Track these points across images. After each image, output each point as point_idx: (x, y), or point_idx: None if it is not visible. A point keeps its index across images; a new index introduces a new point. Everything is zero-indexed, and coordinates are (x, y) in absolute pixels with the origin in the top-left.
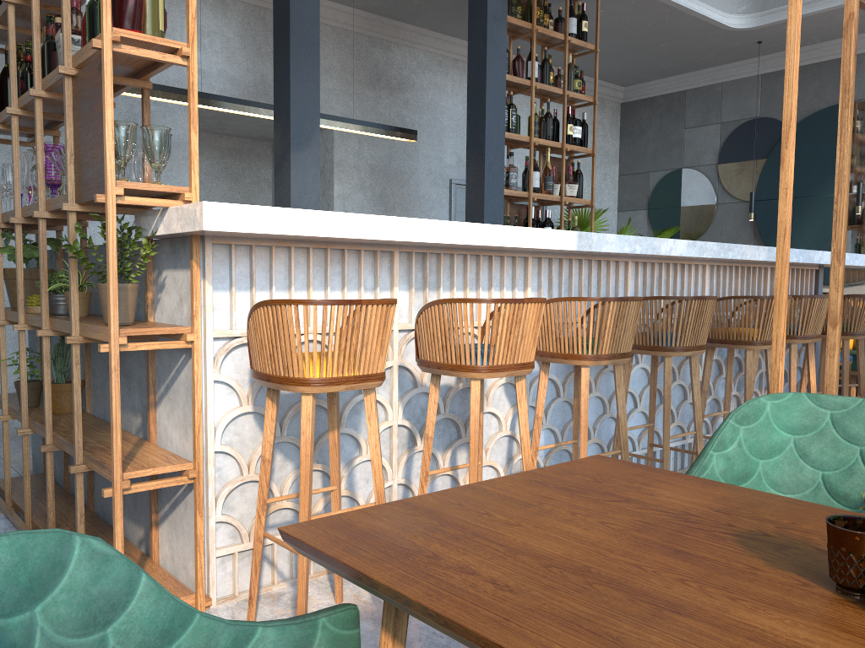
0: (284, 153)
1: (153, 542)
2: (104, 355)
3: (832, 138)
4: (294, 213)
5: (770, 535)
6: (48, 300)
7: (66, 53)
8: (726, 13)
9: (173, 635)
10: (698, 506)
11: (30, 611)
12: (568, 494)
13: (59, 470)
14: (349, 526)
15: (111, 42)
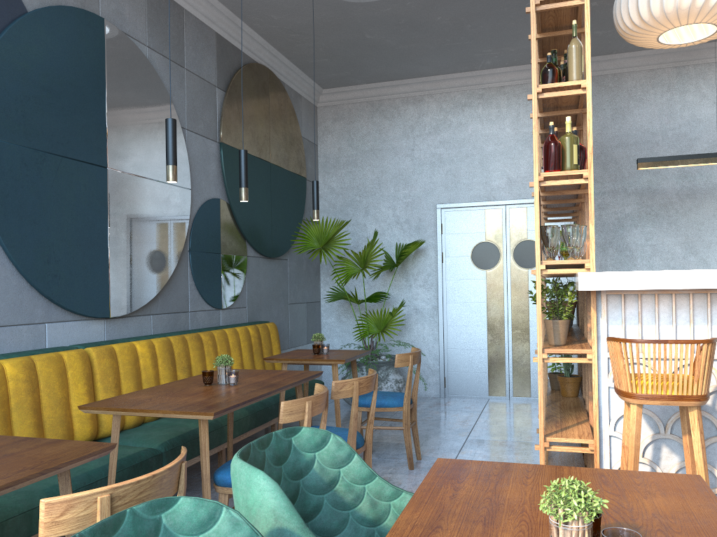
0: None
1: None
2: None
3: None
4: (648, 274)
5: (638, 529)
6: (543, 325)
7: None
8: None
9: (366, 481)
10: (651, 509)
11: (314, 453)
12: (598, 483)
13: None
14: (462, 464)
15: (537, 182)
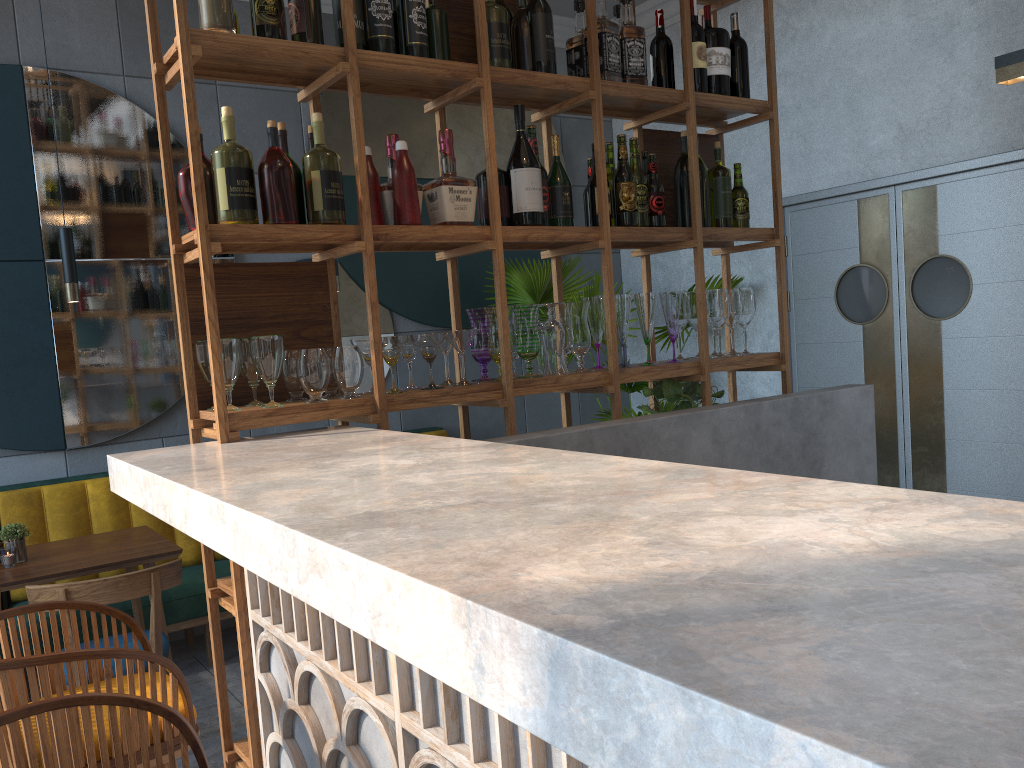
0: None
1: None
2: None
3: None
4: (134, 473)
5: None
6: None
7: None
8: None
9: None
10: None
11: None
12: None
13: None
14: None
15: (172, 258)
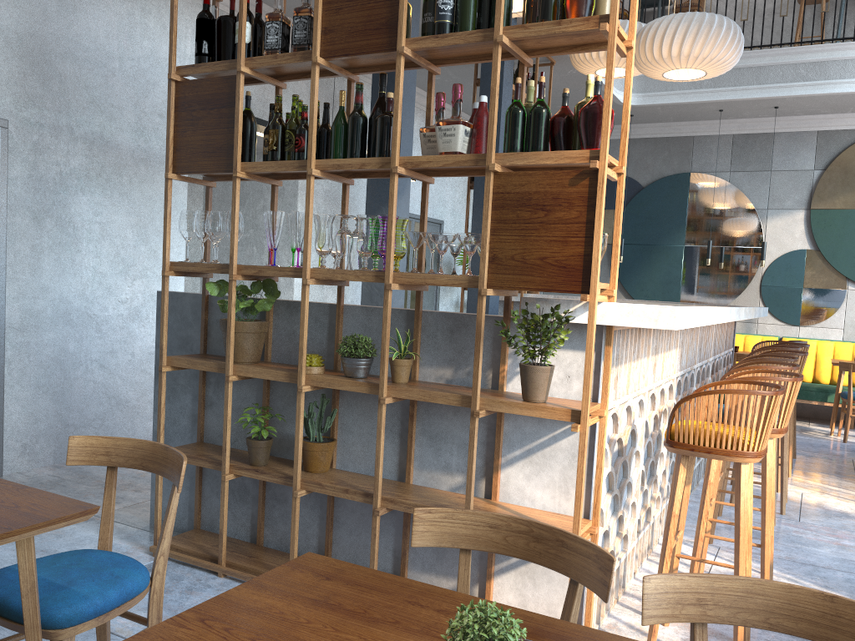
0: (382, 199)
1: (490, 591)
2: (376, 414)
3: (677, 200)
4: (690, 310)
5: None
6: (387, 368)
7: (493, 151)
8: (617, 89)
9: None
10: None
11: None
12: None
13: (234, 525)
14: None
15: (607, 164)
